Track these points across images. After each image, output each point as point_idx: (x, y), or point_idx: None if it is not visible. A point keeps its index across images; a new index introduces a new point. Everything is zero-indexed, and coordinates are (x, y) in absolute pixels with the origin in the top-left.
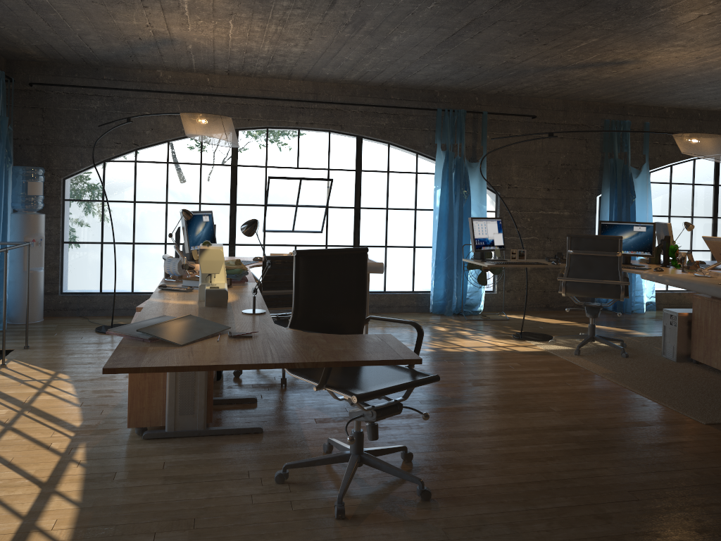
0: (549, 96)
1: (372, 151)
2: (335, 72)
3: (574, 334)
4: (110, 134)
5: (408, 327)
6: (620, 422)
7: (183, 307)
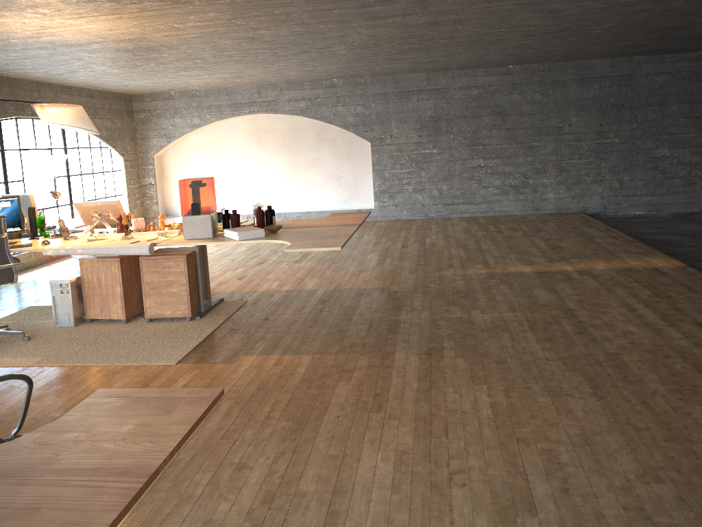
0: None
1: None
2: None
3: None
4: None
5: None
6: None
7: None
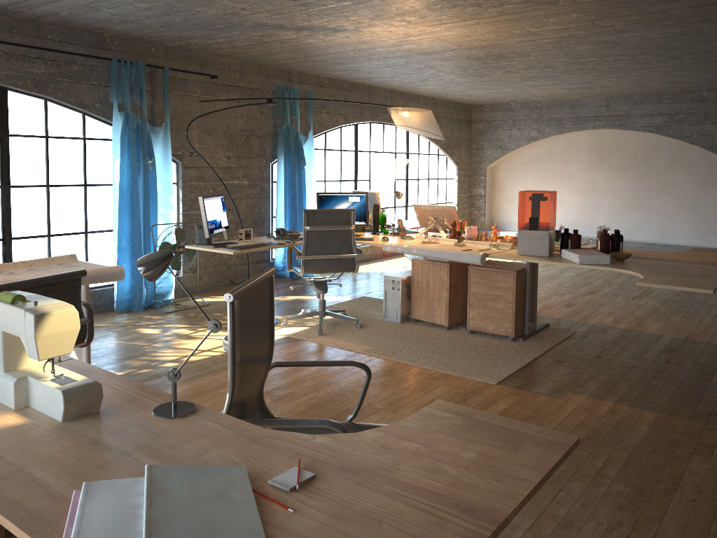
0: (230, 55)
1: None
2: None
3: (288, 311)
4: None
5: (109, 338)
6: None
7: (23, 437)
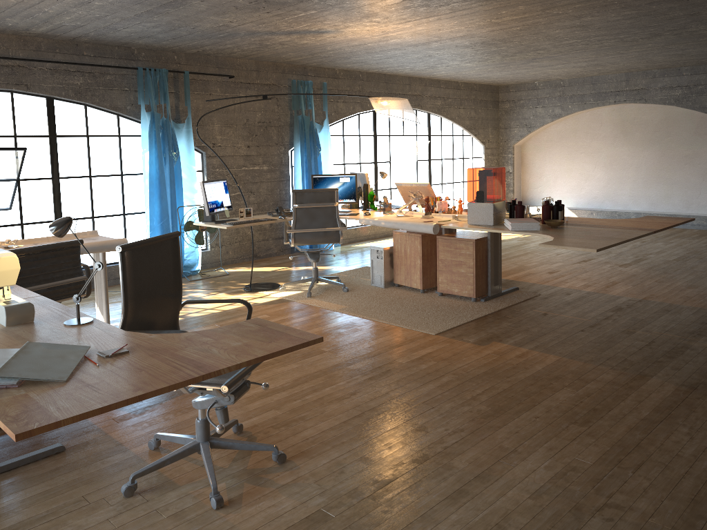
0: (244, 56)
1: (8, 105)
2: (22, 23)
3: (293, 279)
4: None
5: None
6: (380, 348)
7: None
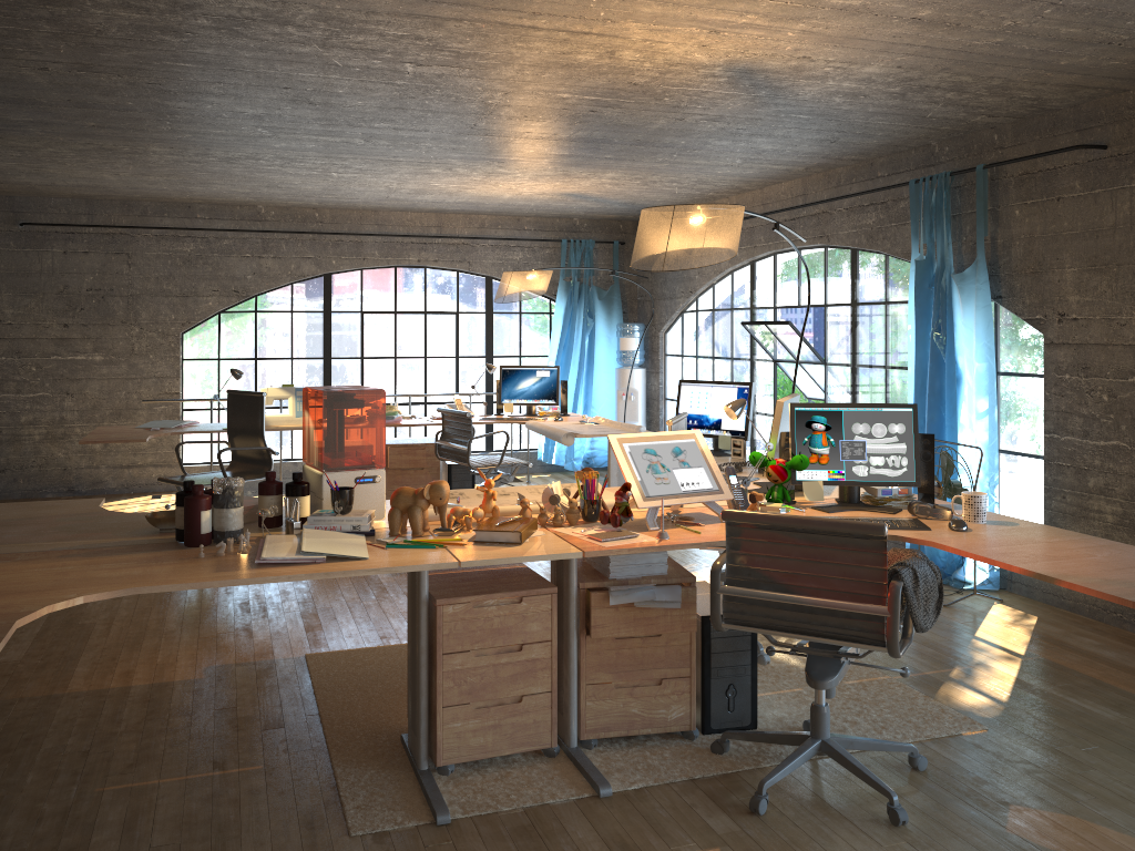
0: (1102, 88)
1: None
2: (742, 170)
3: None
4: (679, 283)
5: None
6: (320, 621)
7: None
